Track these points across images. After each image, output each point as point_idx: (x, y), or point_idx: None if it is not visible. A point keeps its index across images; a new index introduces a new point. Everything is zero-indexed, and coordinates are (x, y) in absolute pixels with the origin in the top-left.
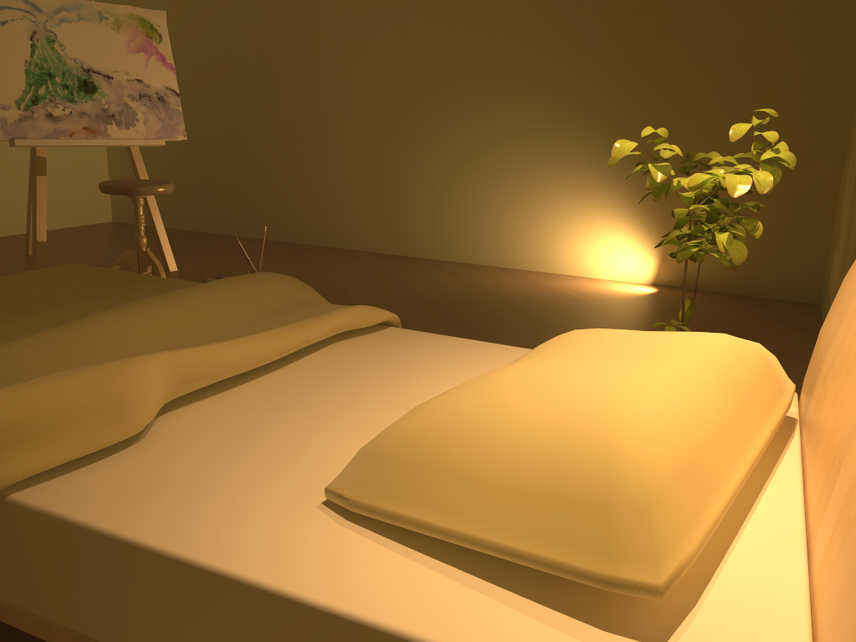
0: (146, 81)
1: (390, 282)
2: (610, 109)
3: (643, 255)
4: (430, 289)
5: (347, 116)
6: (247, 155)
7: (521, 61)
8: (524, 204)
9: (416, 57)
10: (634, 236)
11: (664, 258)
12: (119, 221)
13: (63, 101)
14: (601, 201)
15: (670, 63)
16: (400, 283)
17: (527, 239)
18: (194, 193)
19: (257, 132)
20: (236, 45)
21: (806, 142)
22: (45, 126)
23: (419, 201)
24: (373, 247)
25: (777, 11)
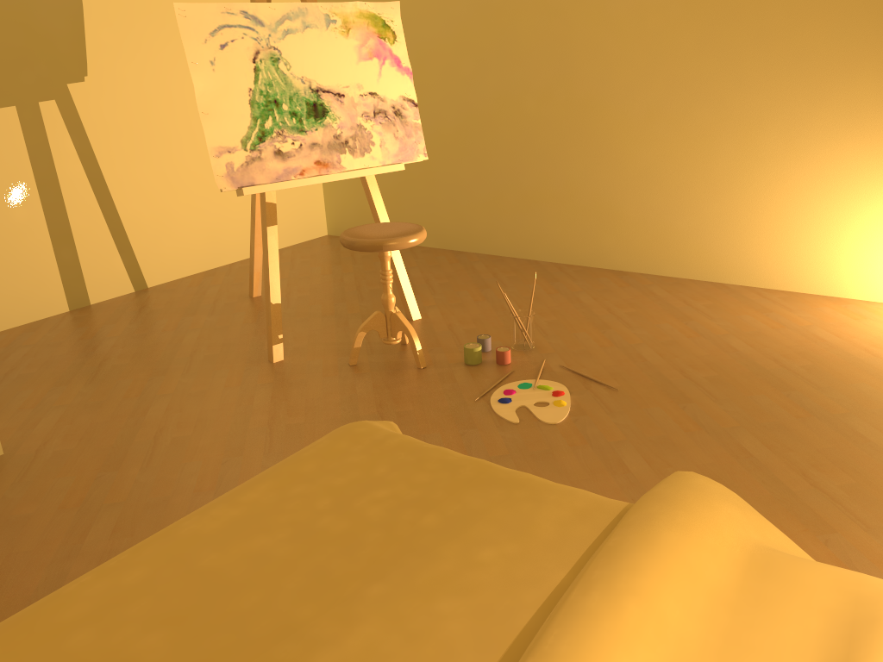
0: (381, 93)
1: (692, 332)
2: None
3: None
4: (753, 346)
5: (611, 106)
6: (482, 158)
7: (873, 18)
8: (867, 214)
9: (711, 23)
10: None
11: None
12: (335, 235)
13: (292, 133)
14: None
15: None
16: (706, 335)
17: (869, 260)
18: (418, 203)
19: (494, 130)
20: (468, 25)
21: None
22: (274, 166)
23: (709, 211)
24: (643, 268)
25: None
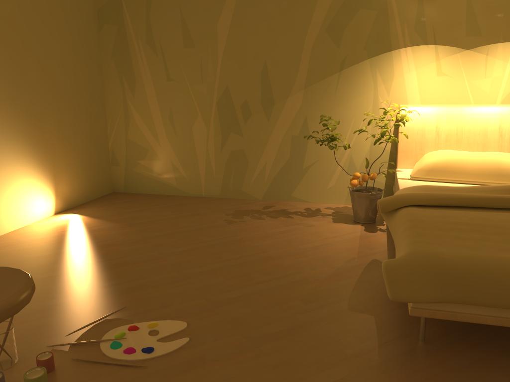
0: None
1: None
2: (8, 99)
3: (46, 197)
4: (51, 271)
5: None
6: None
7: None
8: None
9: None
10: (39, 186)
11: (57, 194)
12: None
13: None
14: (17, 168)
15: (34, 66)
16: None
17: None
18: None
19: None
20: None
21: (94, 111)
22: None
23: None
24: None
25: (71, 38)
